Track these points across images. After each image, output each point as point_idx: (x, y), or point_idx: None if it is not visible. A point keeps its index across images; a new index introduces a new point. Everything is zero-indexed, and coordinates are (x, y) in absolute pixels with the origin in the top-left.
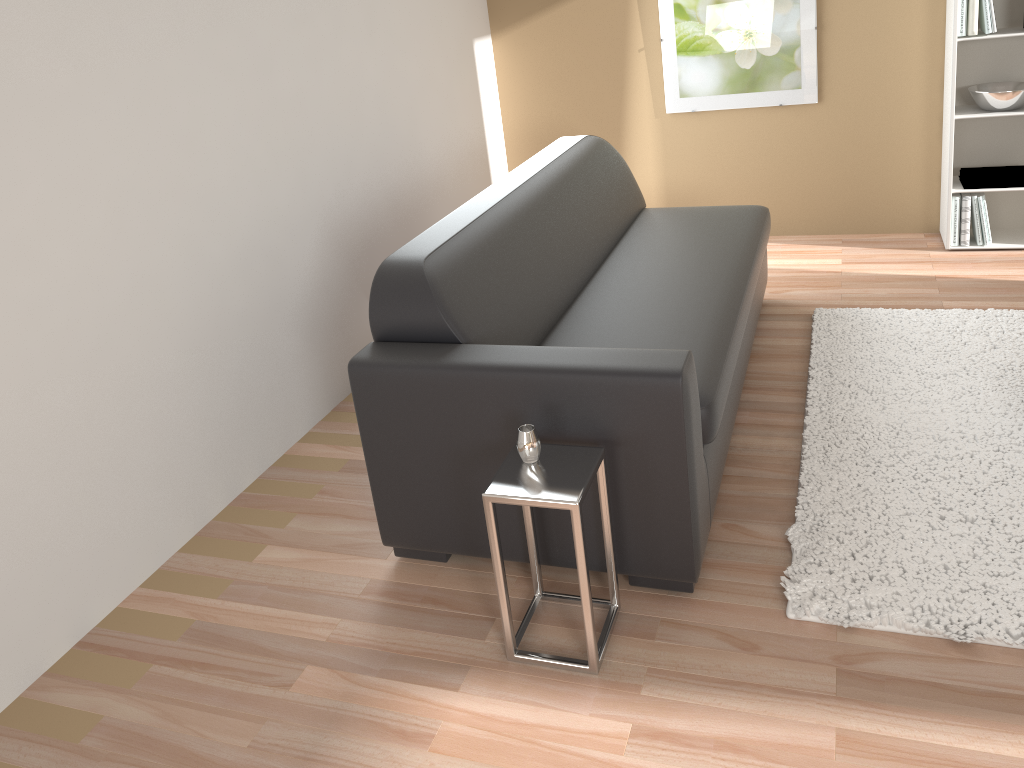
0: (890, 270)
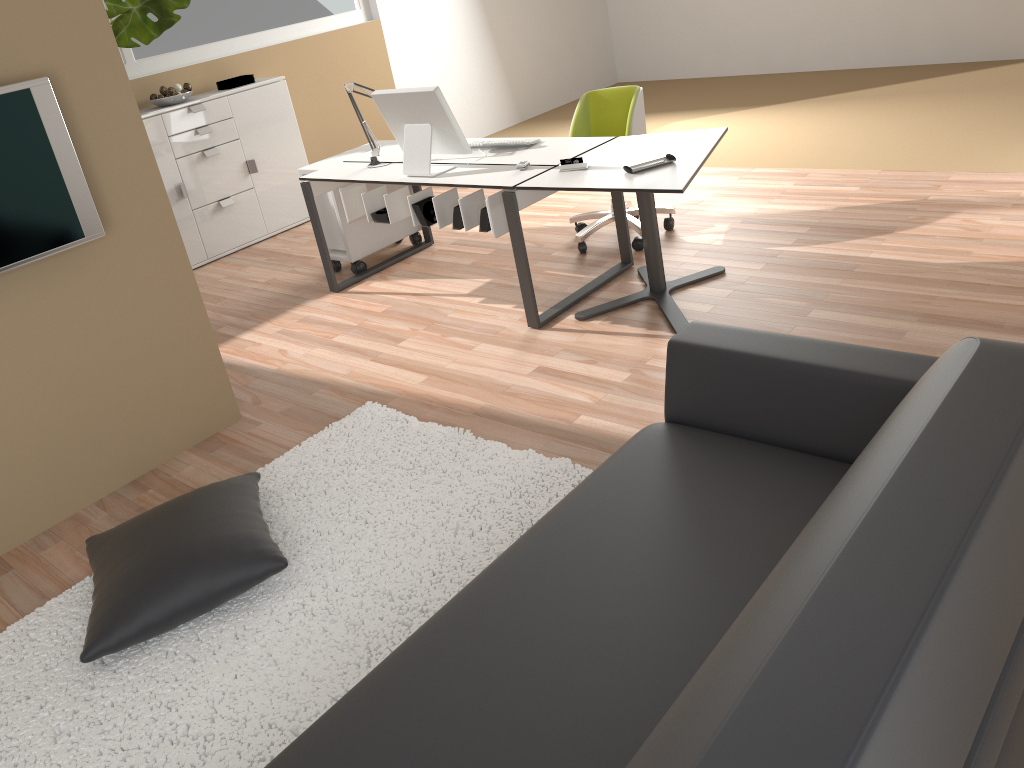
0: None
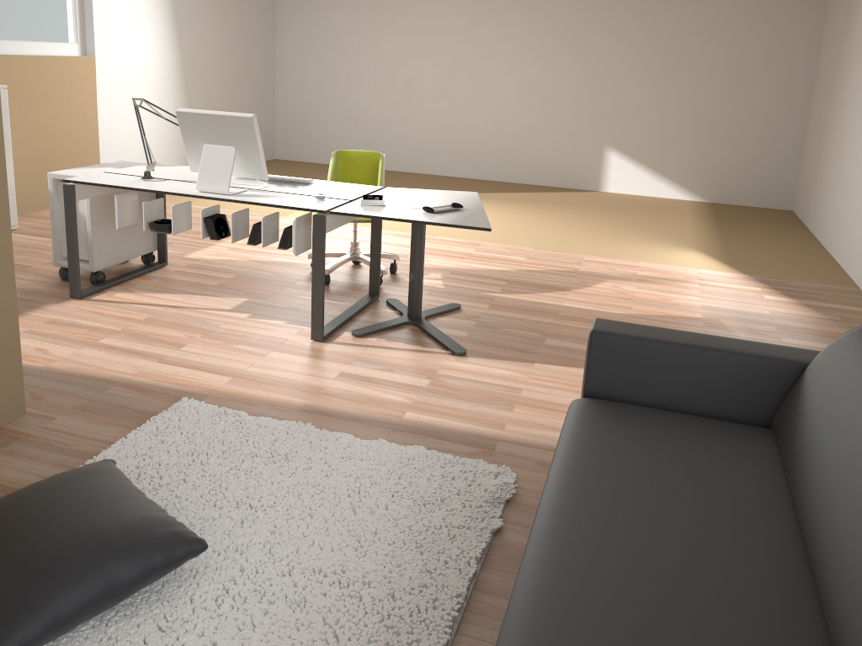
0: None
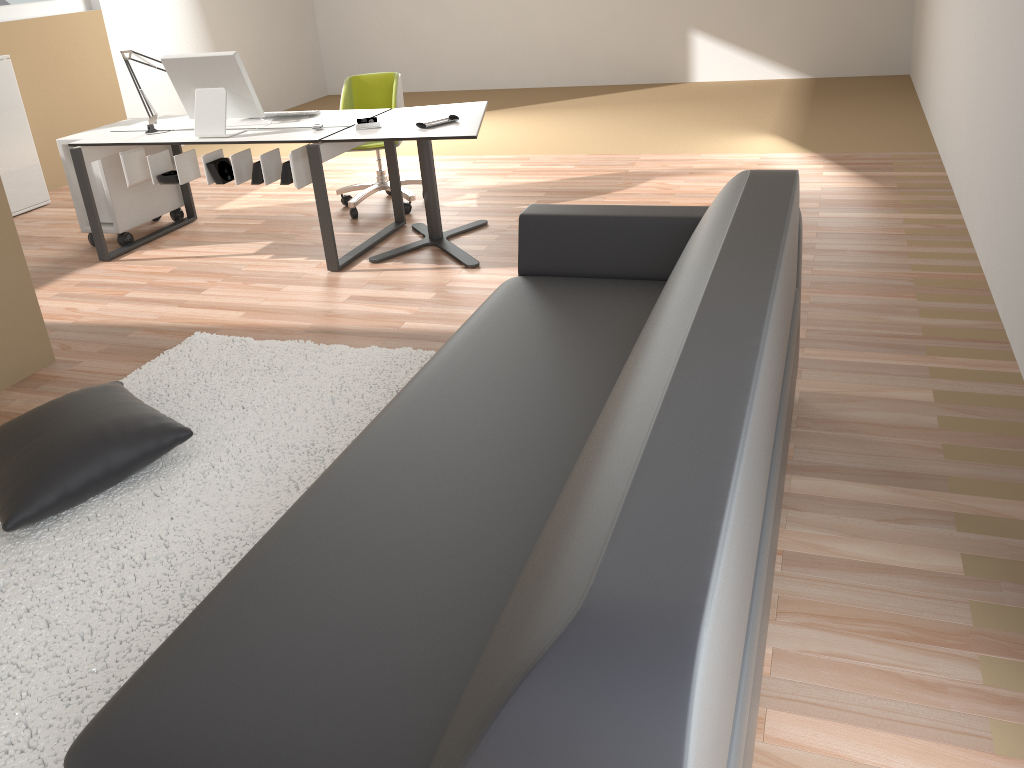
0: None
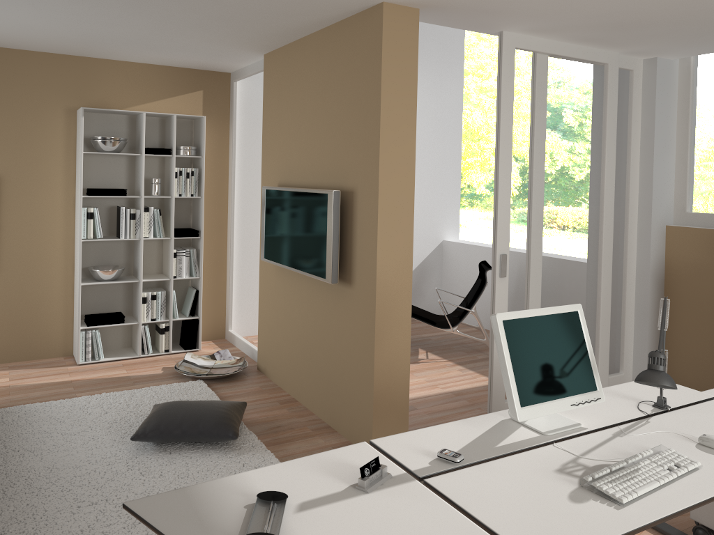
0: (43, 380)
